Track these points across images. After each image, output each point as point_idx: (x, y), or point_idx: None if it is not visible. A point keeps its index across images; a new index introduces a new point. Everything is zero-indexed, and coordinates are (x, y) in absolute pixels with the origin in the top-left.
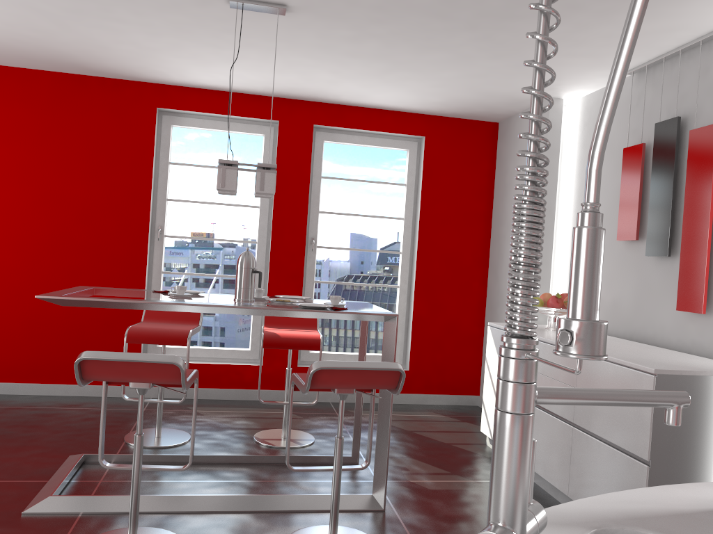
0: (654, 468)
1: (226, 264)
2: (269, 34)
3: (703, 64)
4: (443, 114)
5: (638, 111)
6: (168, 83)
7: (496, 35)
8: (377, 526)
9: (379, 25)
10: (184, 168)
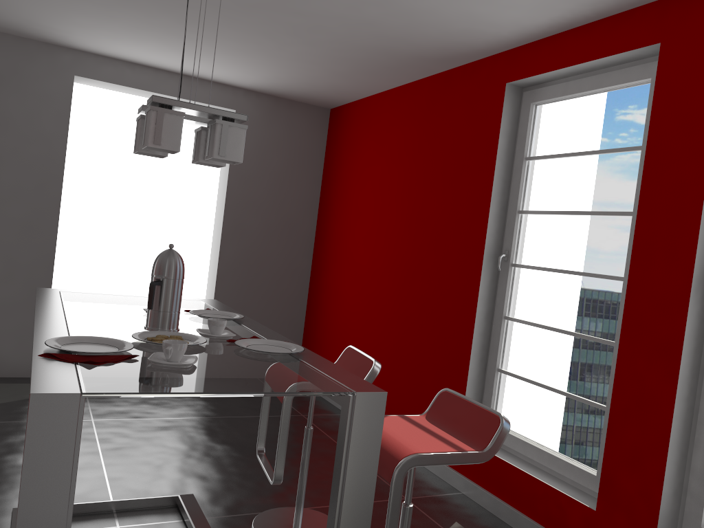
0: None
1: (577, 314)
2: None
3: None
4: None
5: None
6: (516, 44)
7: None
8: None
9: None
10: (541, 163)
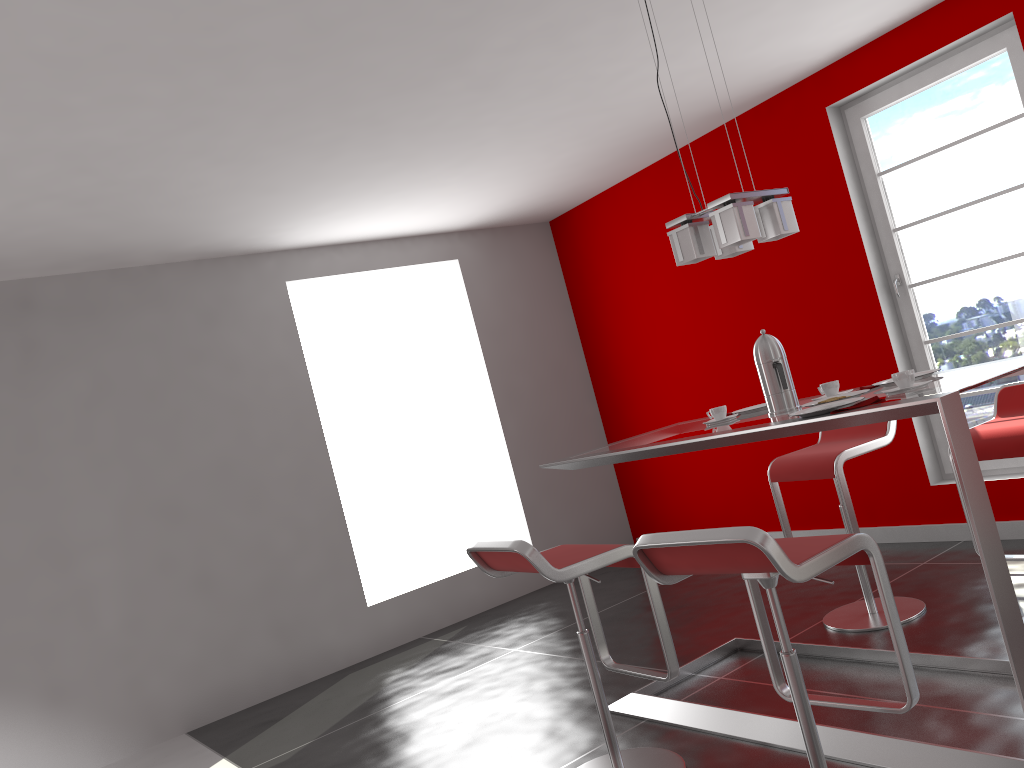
0: None
1: (1019, 299)
2: None
3: None
4: None
5: None
6: (825, 65)
7: None
8: None
9: None
10: (901, 172)
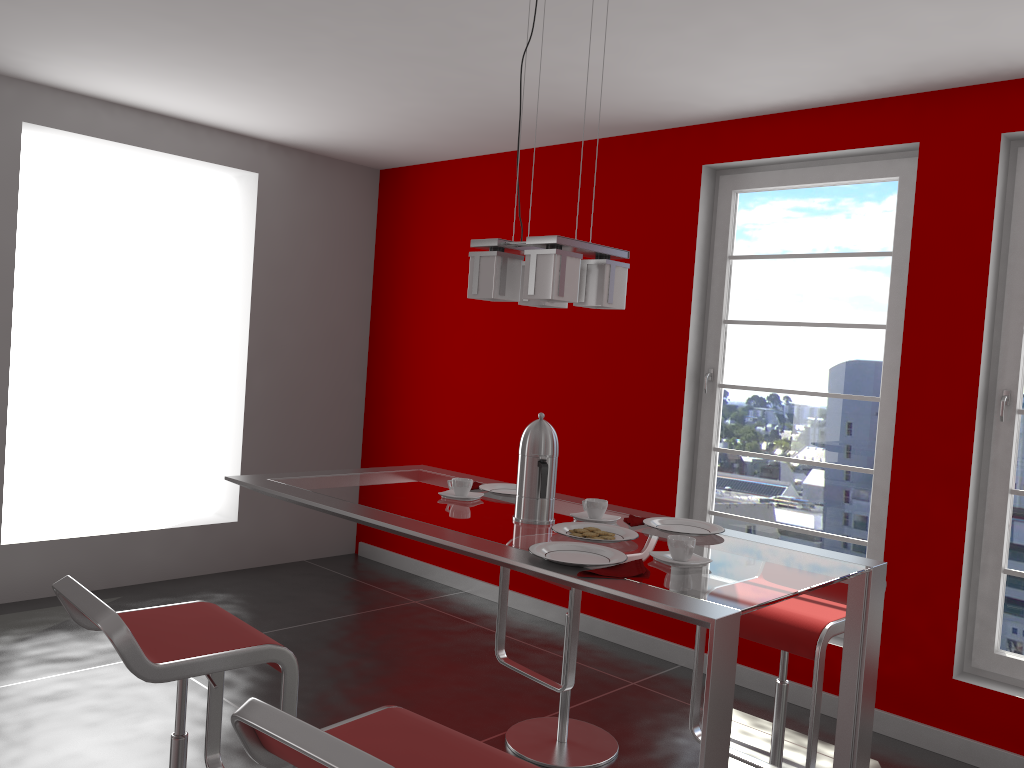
0: None
1: (820, 441)
2: None
3: None
4: None
5: None
6: (718, 119)
7: None
8: None
9: None
10: (752, 264)
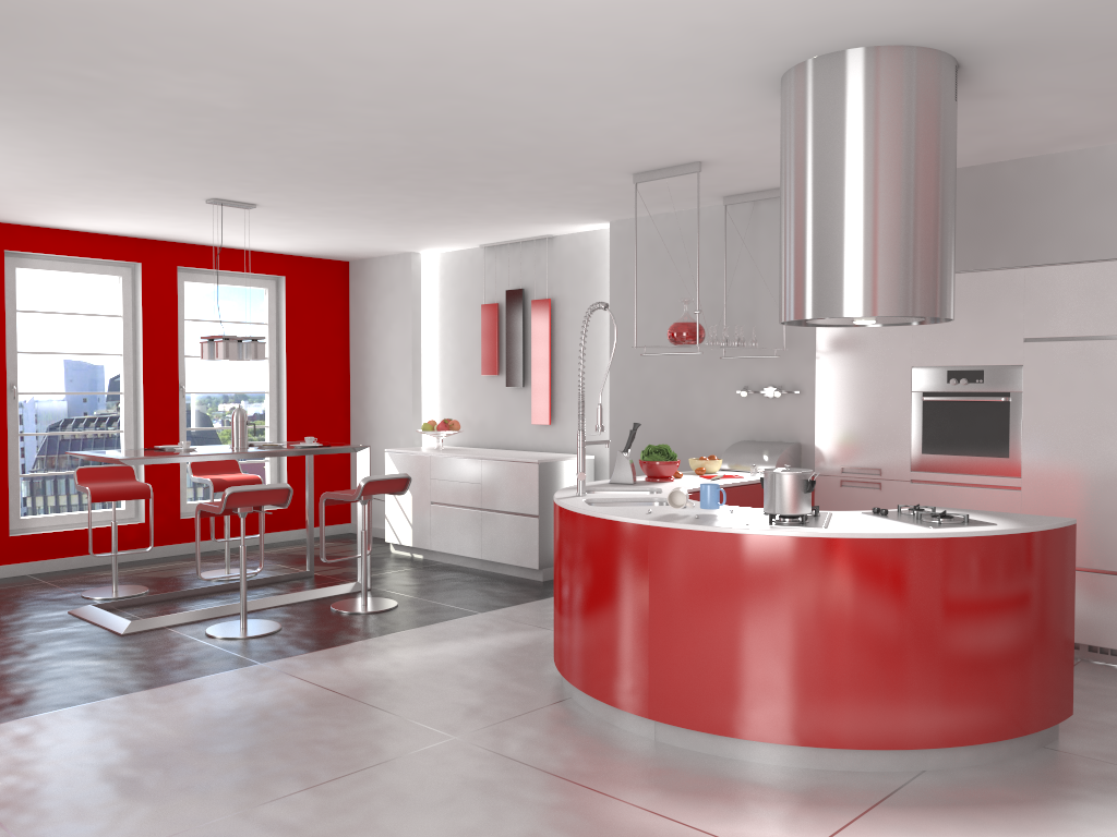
0: (541, 519)
1: (91, 419)
2: (211, 212)
3: (536, 254)
4: (302, 255)
5: (490, 276)
6: (18, 223)
7: (403, 226)
8: (377, 595)
9: (318, 216)
10: (35, 316)
